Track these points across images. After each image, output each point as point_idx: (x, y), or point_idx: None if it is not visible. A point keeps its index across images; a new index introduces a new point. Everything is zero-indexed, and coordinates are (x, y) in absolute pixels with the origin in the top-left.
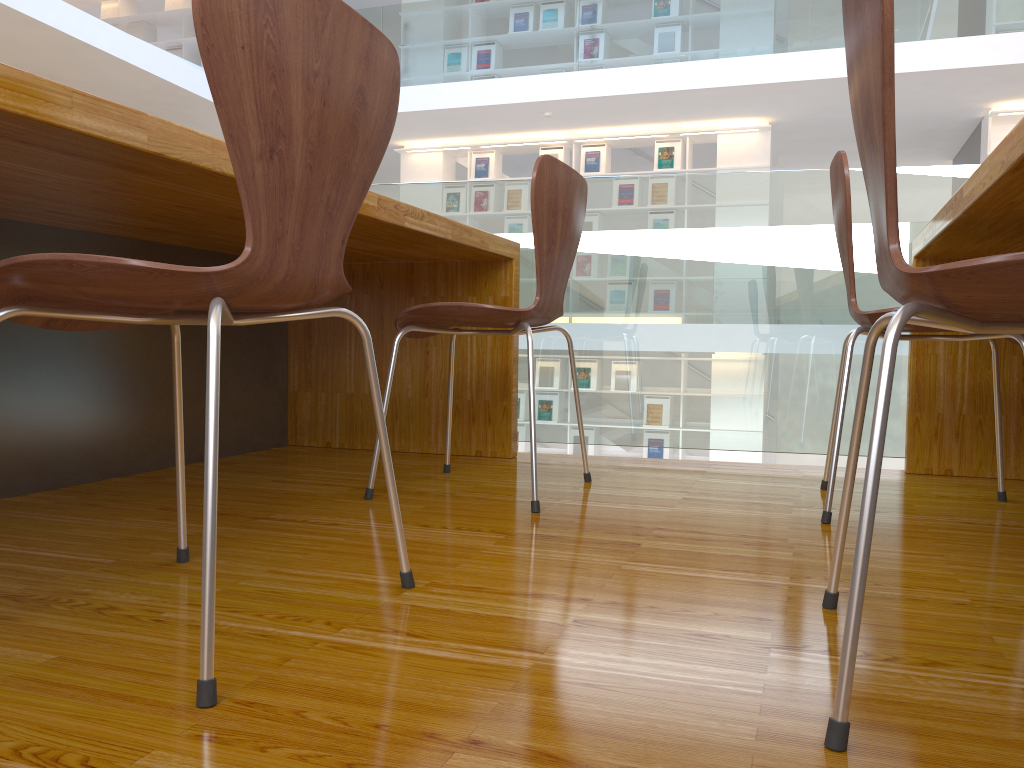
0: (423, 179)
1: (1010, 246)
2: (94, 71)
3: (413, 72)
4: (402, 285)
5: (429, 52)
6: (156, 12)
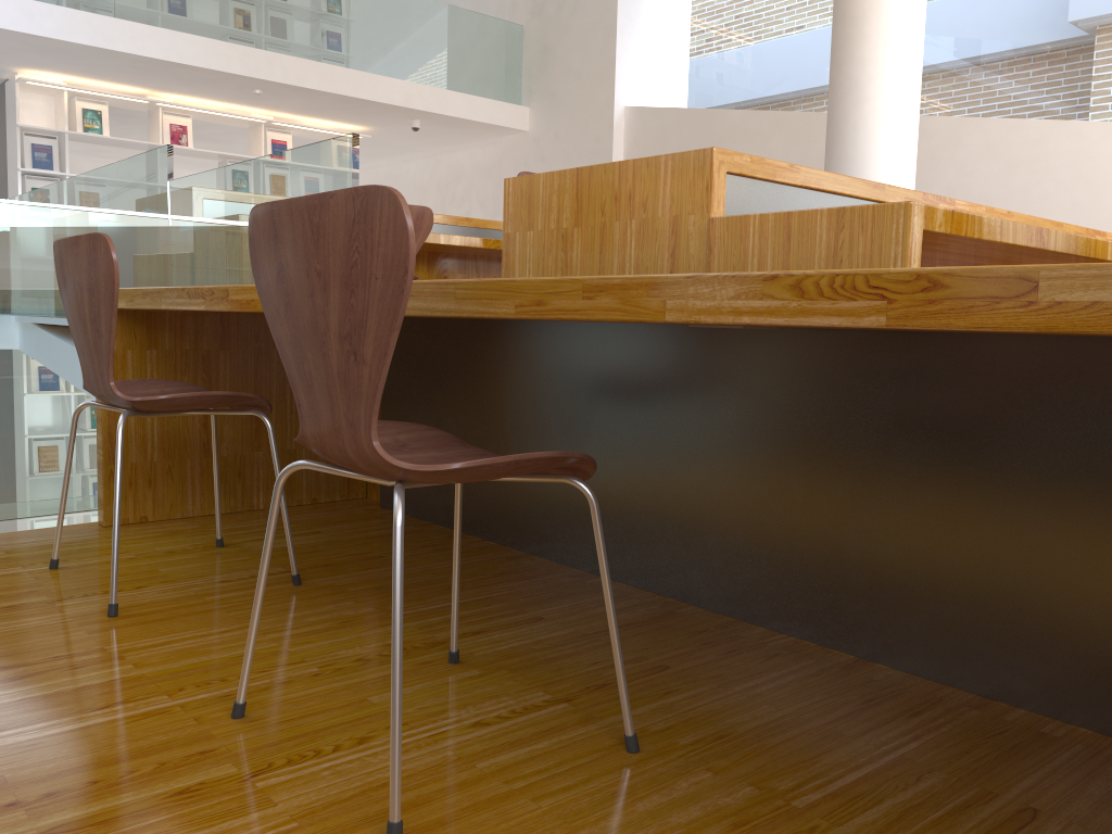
0: None
1: None
2: None
3: None
4: None
5: None
6: None
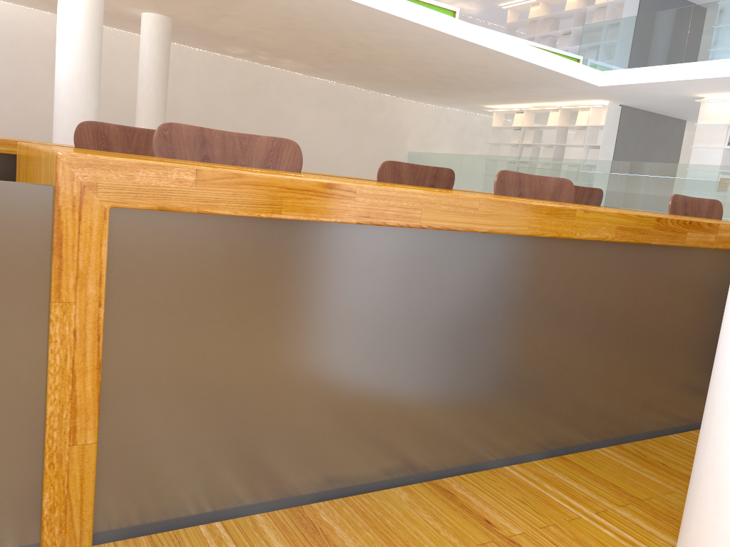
0: (714, 121)
1: None
2: (504, 63)
3: (707, 51)
4: None
5: (721, 36)
6: (558, 12)
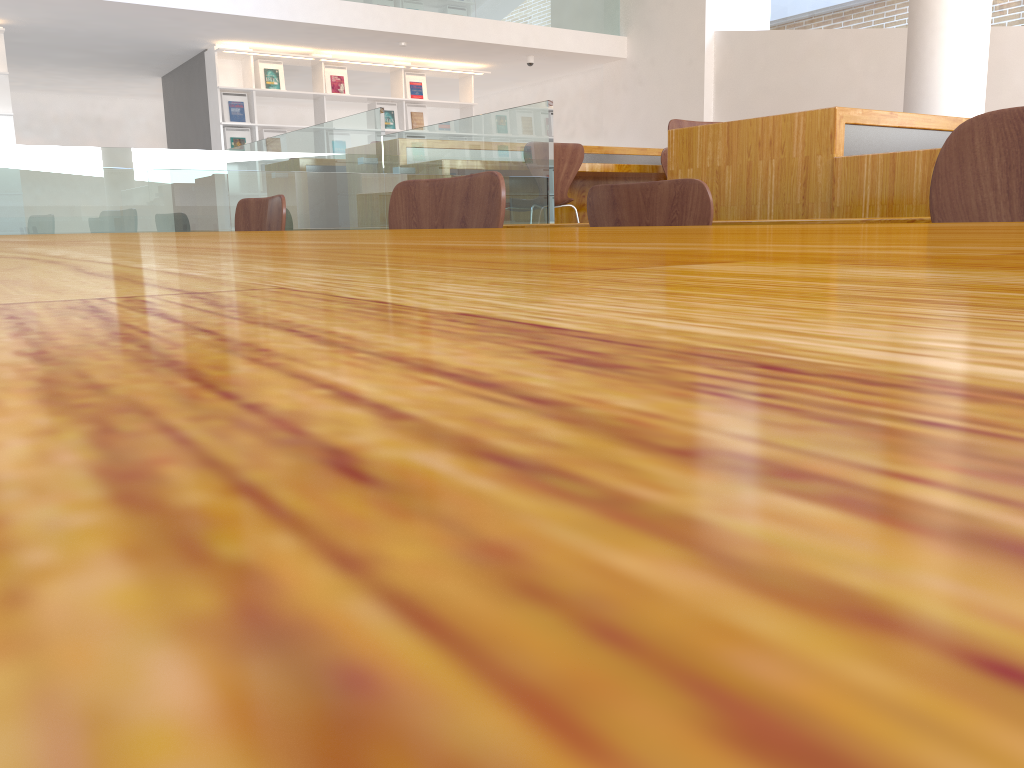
0: None
1: None
2: None
3: None
4: None
5: None
6: None
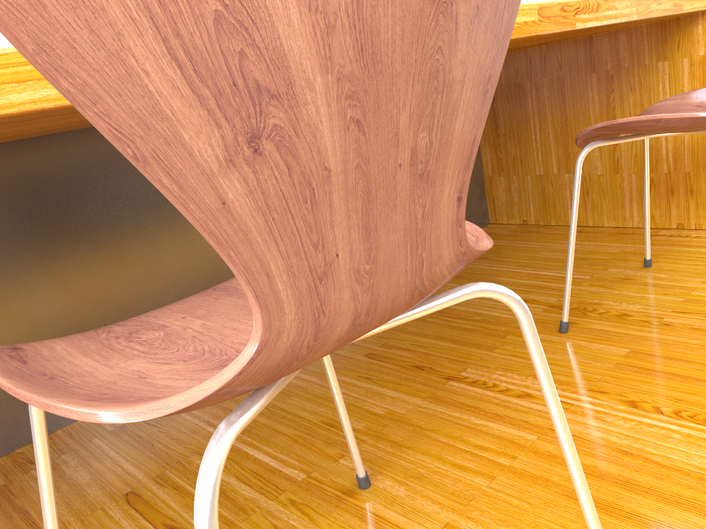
0: None
1: None
2: None
3: None
4: (581, 62)
5: None
6: None
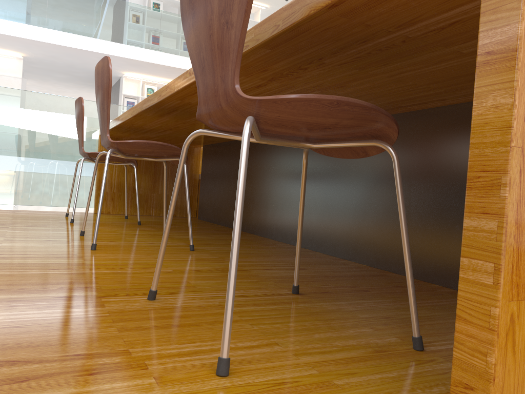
0: None
1: (131, 135)
2: None
3: None
4: None
5: None
6: None
